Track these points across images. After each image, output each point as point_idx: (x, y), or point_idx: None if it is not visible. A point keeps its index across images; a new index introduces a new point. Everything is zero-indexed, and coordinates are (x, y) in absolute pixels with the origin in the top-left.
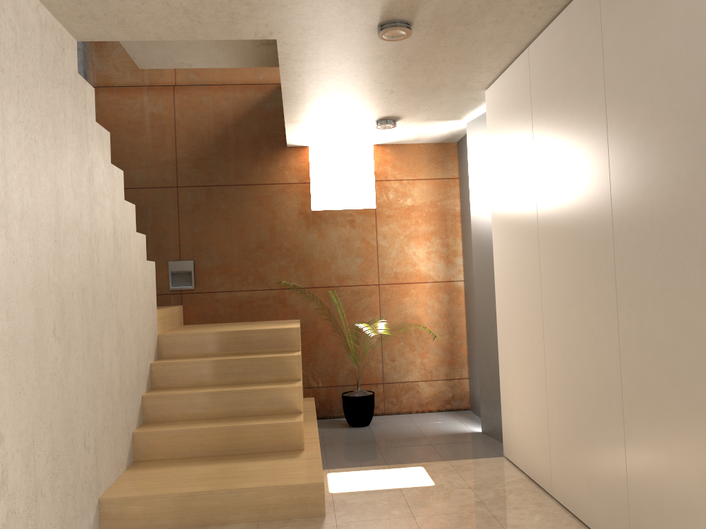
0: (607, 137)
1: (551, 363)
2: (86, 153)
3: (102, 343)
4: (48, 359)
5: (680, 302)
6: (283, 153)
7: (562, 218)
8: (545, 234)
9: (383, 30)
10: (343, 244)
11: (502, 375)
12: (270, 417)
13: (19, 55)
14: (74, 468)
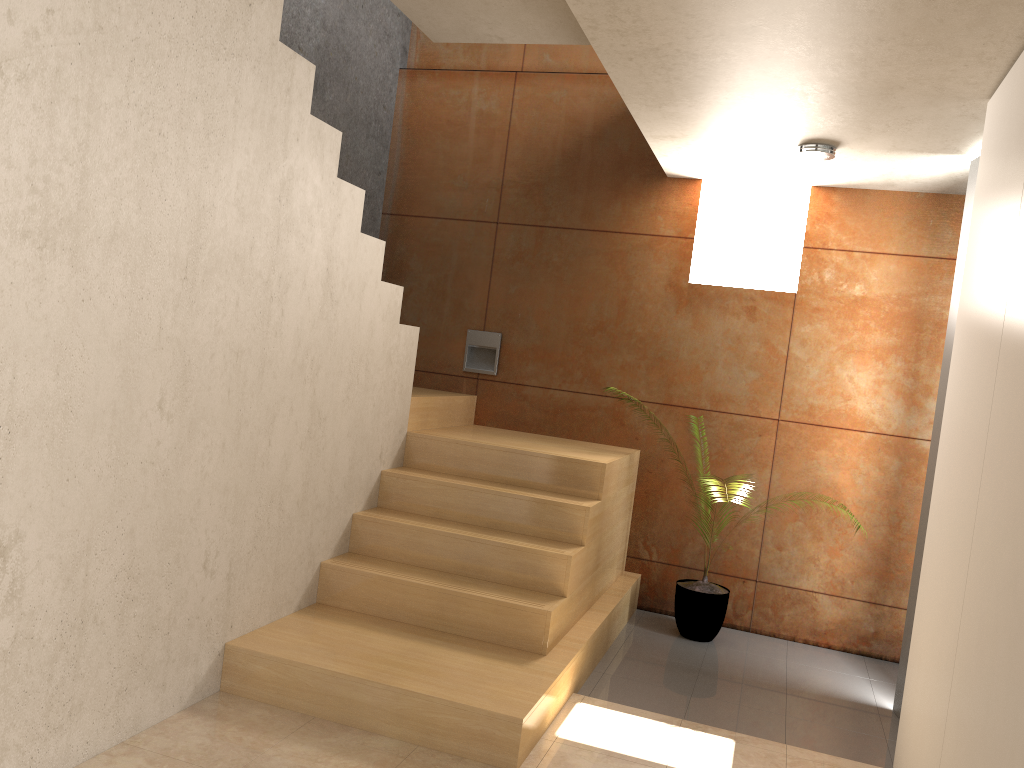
0: None
1: (965, 637)
2: (279, 158)
3: (270, 431)
4: (141, 441)
5: None
6: (660, 186)
7: None
8: (1001, 389)
9: None
10: (729, 345)
11: (915, 626)
12: (513, 592)
13: (143, 9)
14: (174, 595)
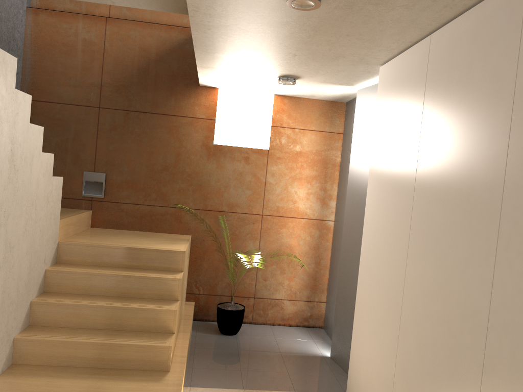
0: (507, 149)
1: (405, 340)
2: None
3: None
4: None
5: None
6: (196, 90)
7: (440, 211)
8: (418, 219)
9: None
10: (236, 177)
11: (355, 324)
12: (144, 336)
13: None
14: None
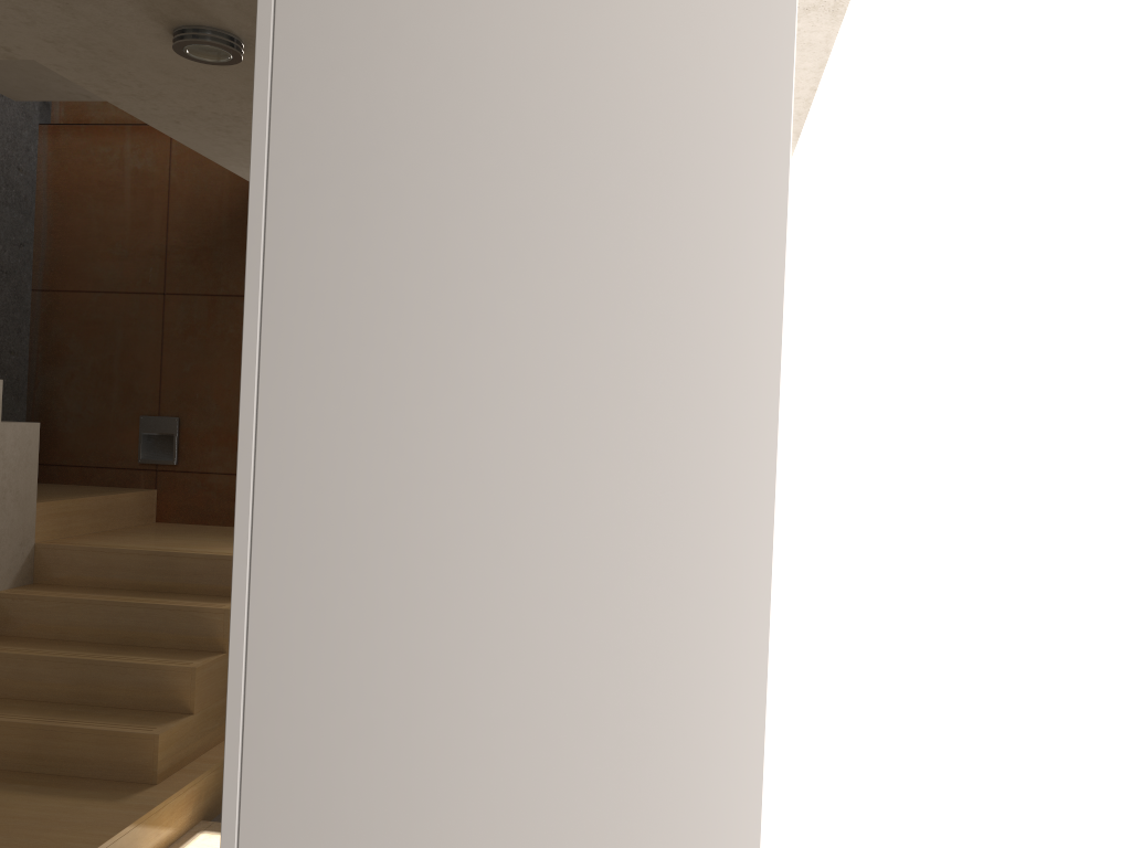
0: None
1: None
2: None
3: None
4: None
5: None
6: None
7: None
8: None
9: (174, 45)
10: None
11: None
12: (130, 716)
13: None
14: None
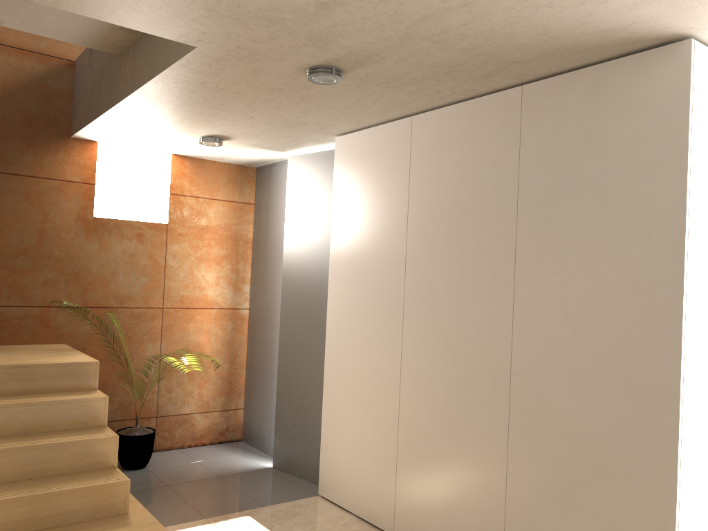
0: (515, 227)
1: (409, 413)
2: None
3: None
4: None
5: (592, 382)
6: (65, 143)
7: (444, 283)
8: (414, 293)
9: (319, 73)
10: (127, 260)
11: (326, 416)
12: (81, 477)
13: None
14: None
